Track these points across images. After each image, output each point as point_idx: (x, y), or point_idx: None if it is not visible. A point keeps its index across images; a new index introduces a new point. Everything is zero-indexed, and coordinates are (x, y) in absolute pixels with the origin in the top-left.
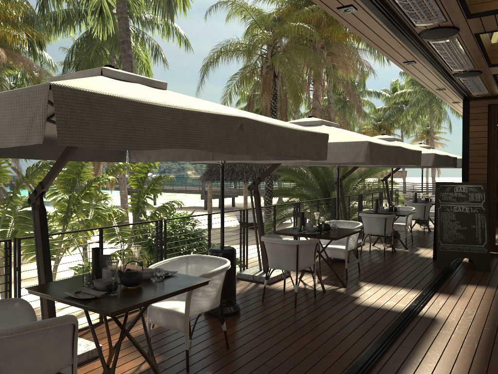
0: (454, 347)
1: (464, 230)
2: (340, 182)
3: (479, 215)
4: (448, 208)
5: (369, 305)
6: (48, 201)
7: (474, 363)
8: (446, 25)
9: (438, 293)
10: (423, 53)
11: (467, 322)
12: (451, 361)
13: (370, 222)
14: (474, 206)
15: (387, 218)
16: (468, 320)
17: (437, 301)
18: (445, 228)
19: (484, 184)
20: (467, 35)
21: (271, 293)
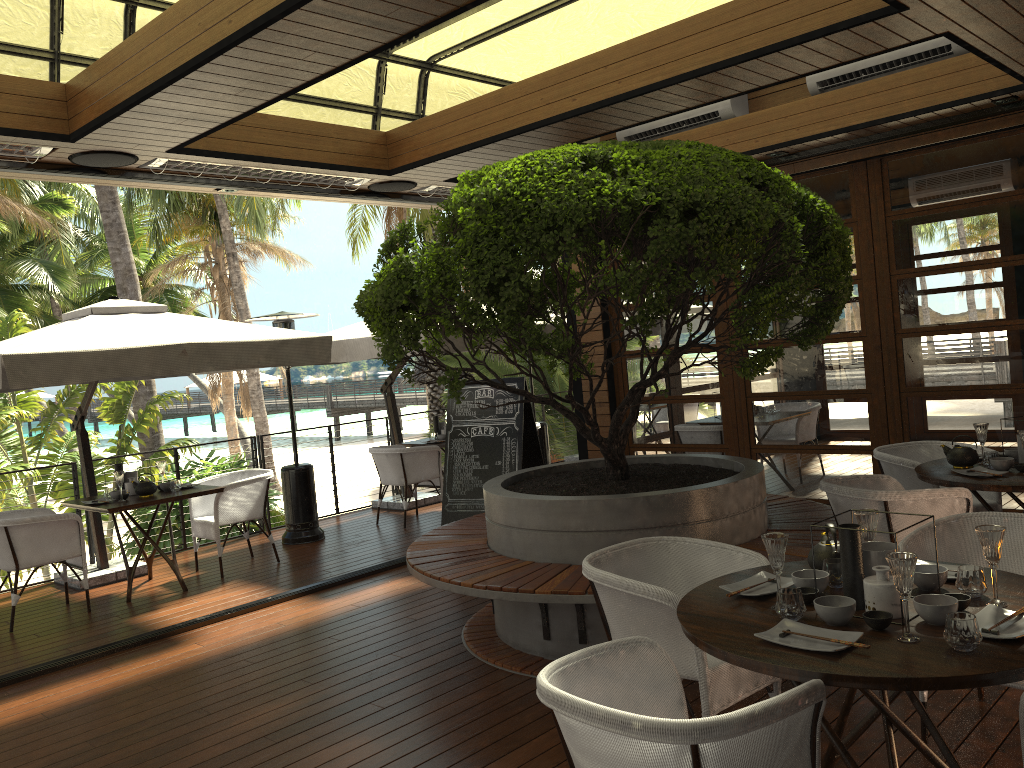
0: (77, 691)
1: (484, 470)
2: (388, 388)
3: (509, 441)
4: (463, 431)
5: (137, 623)
6: (213, 437)
7: (41, 714)
8: (74, 151)
9: (307, 596)
10: (174, 181)
11: (212, 647)
12: (14, 712)
13: (381, 464)
14: (502, 423)
15: (407, 455)
16: (226, 643)
17: (266, 611)
18: (457, 468)
19: (520, 380)
20: (164, 154)
21: (40, 607)
